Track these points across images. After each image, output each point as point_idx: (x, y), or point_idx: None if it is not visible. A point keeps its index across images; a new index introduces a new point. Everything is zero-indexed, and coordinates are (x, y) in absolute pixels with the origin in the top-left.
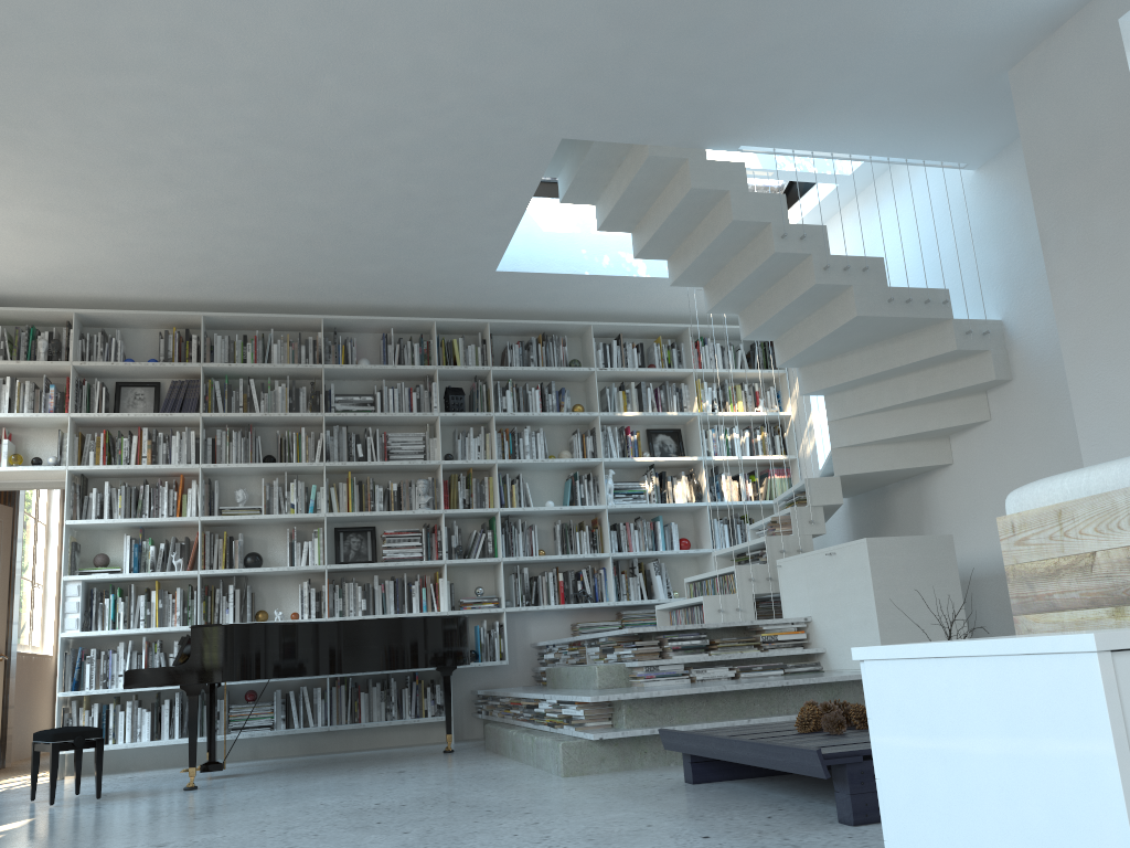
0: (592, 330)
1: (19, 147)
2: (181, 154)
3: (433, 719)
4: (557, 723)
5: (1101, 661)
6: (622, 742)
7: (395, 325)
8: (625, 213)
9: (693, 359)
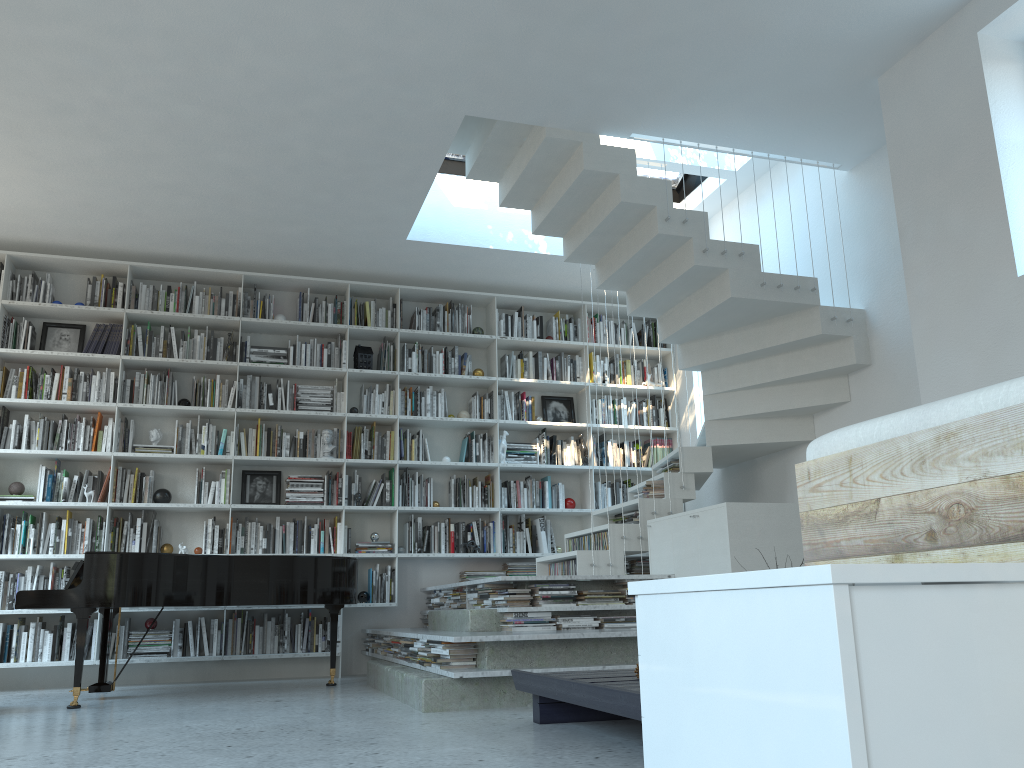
0: (495, 301)
1: None
2: (104, 106)
3: (322, 654)
4: (427, 662)
5: (837, 595)
6: (483, 682)
7: (312, 285)
8: (524, 191)
9: (588, 334)
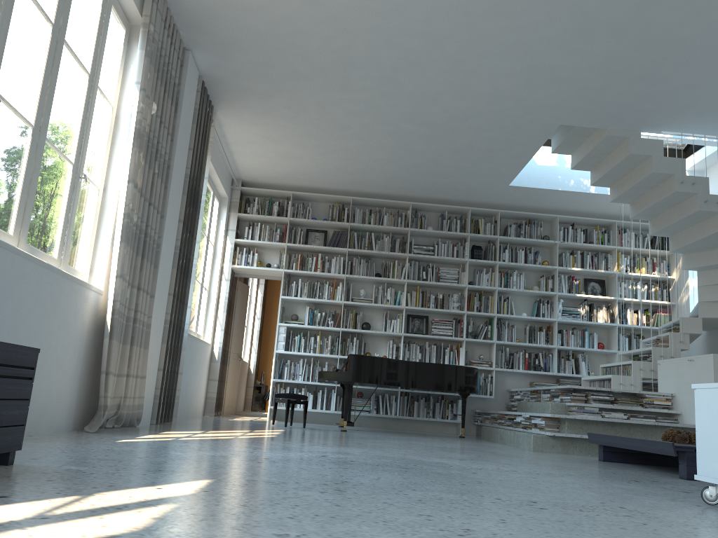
0: (557, 220)
1: (294, 120)
2: (366, 125)
3: (451, 420)
4: (528, 427)
5: None
6: (564, 439)
7: (448, 209)
8: (588, 161)
9: (617, 240)
